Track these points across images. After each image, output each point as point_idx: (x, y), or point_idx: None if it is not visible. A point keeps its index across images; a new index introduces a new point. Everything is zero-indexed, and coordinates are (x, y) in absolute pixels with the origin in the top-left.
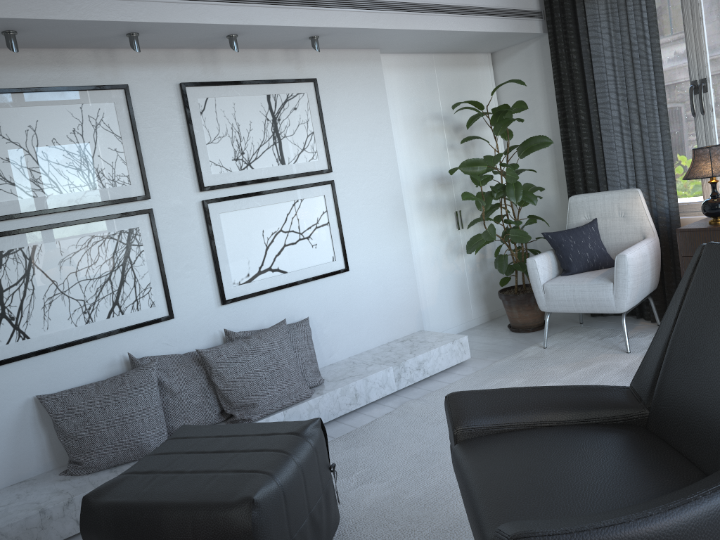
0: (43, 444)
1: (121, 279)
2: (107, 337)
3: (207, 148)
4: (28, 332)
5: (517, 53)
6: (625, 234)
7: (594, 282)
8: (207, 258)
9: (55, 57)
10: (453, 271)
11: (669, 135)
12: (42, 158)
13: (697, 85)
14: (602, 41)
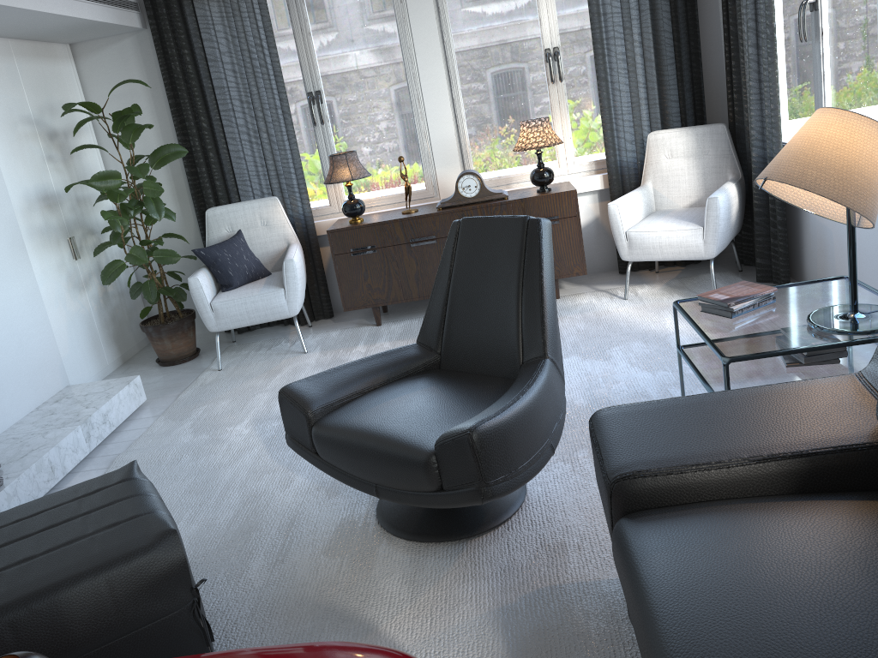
0: None
1: None
2: None
3: None
4: None
5: (107, 48)
6: (270, 243)
7: (265, 291)
8: None
9: None
10: (79, 310)
11: (296, 143)
12: None
13: (313, 96)
14: (217, 45)
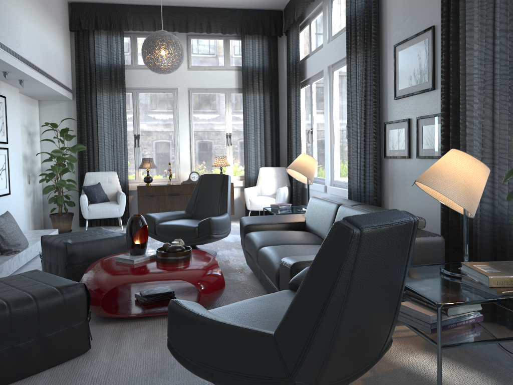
0: None
1: None
2: None
3: None
4: None
5: (54, 104)
6: (110, 189)
7: (110, 205)
8: None
9: None
10: (27, 204)
11: (127, 152)
12: None
13: (136, 136)
14: (102, 111)
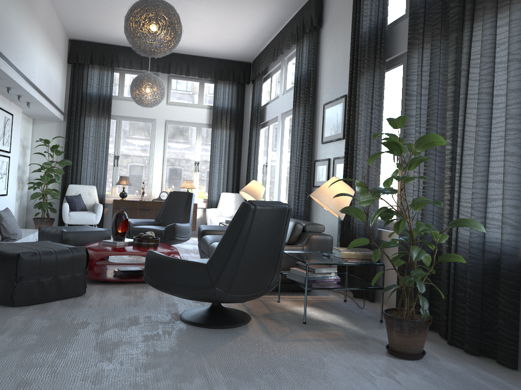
0: None
1: None
2: None
3: None
4: None
5: (46, 124)
6: (89, 201)
7: (89, 213)
8: None
9: None
10: (15, 207)
11: (107, 170)
12: None
13: (116, 157)
14: (89, 133)
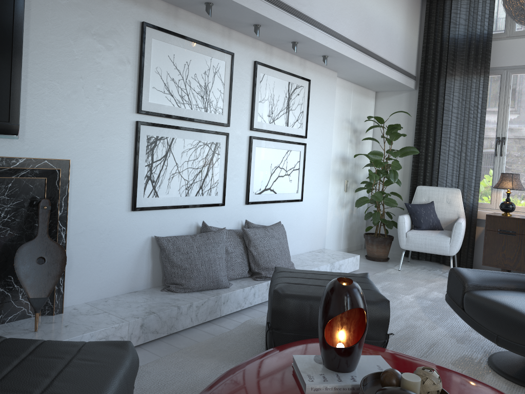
0: (149, 269)
1: (207, 173)
2: (192, 208)
3: (258, 104)
4: (159, 193)
5: (392, 96)
6: (447, 213)
7: (438, 235)
8: (245, 172)
9: (206, 24)
10: (338, 216)
11: (481, 163)
12: (188, 84)
13: (499, 140)
14: (451, 103)
